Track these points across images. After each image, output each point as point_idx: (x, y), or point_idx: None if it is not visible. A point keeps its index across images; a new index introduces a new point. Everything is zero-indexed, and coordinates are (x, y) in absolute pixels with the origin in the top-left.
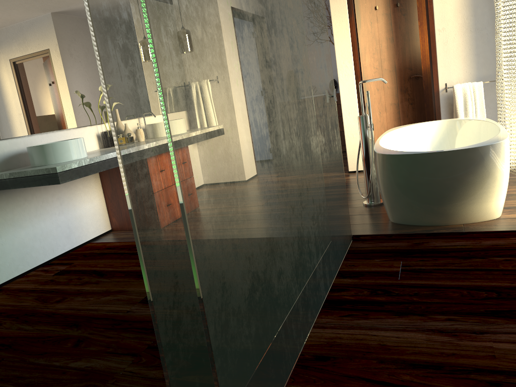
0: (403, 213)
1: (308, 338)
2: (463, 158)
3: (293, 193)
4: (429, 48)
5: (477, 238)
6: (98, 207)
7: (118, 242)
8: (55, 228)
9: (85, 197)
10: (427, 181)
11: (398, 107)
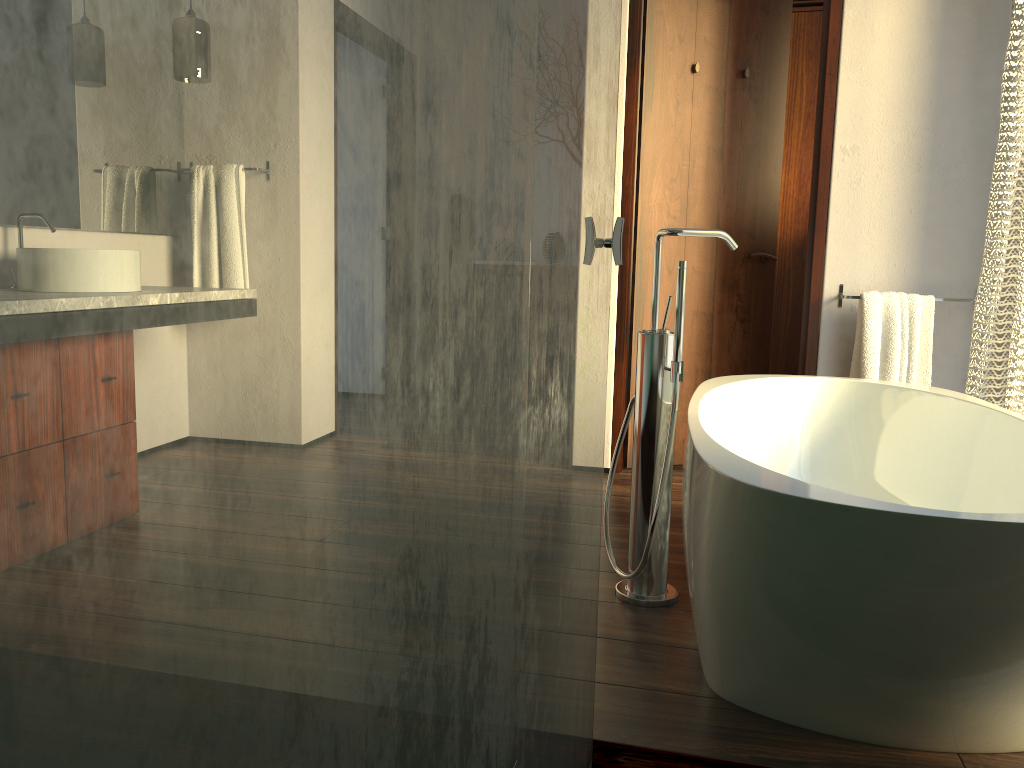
0: (766, 685)
1: None
2: None
3: None
4: (811, 190)
5: None
6: None
7: None
8: None
9: None
10: (889, 608)
11: (711, 322)
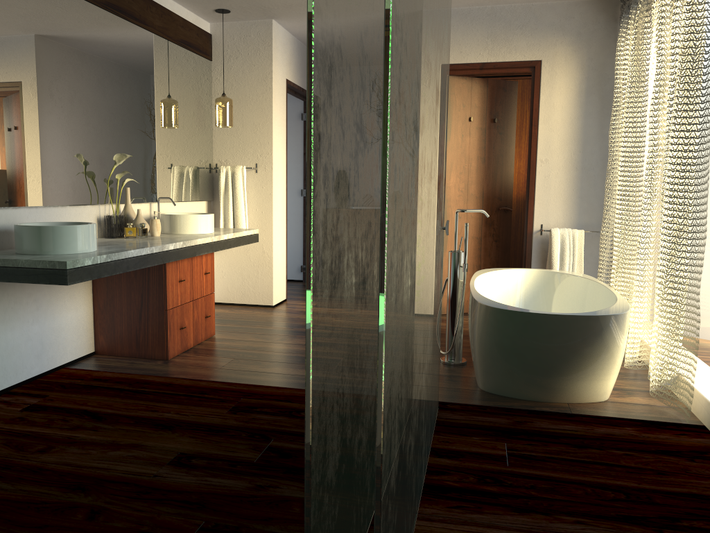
0: (499, 381)
1: (415, 532)
2: (583, 326)
3: (421, 349)
4: (527, 179)
5: (588, 423)
6: (83, 318)
7: (110, 371)
8: (25, 341)
9: (70, 302)
10: (537, 346)
11: (480, 242)
